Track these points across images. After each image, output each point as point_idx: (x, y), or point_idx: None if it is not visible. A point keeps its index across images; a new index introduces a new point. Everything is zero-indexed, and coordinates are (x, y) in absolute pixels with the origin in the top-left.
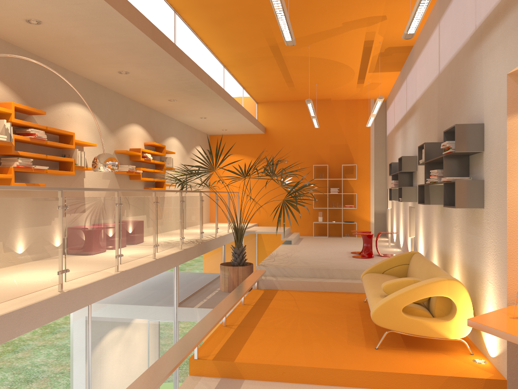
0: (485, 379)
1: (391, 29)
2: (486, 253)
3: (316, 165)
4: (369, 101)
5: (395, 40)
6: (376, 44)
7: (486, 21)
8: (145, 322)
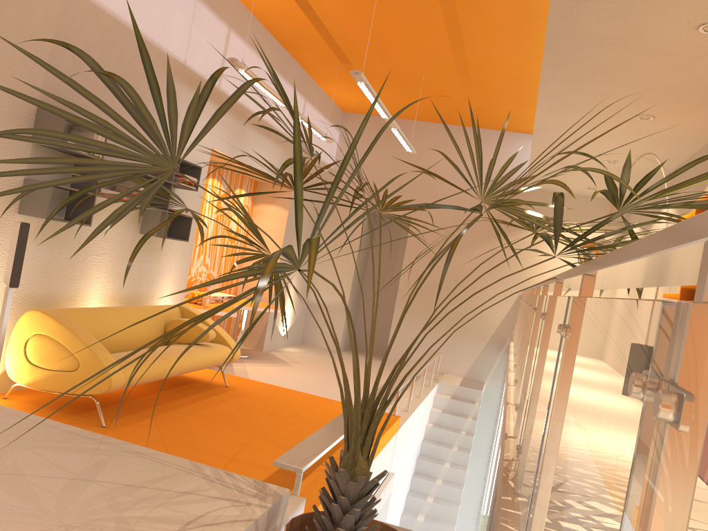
0: None
1: None
2: (163, 276)
3: None
4: None
5: None
6: None
7: (199, 79)
8: None
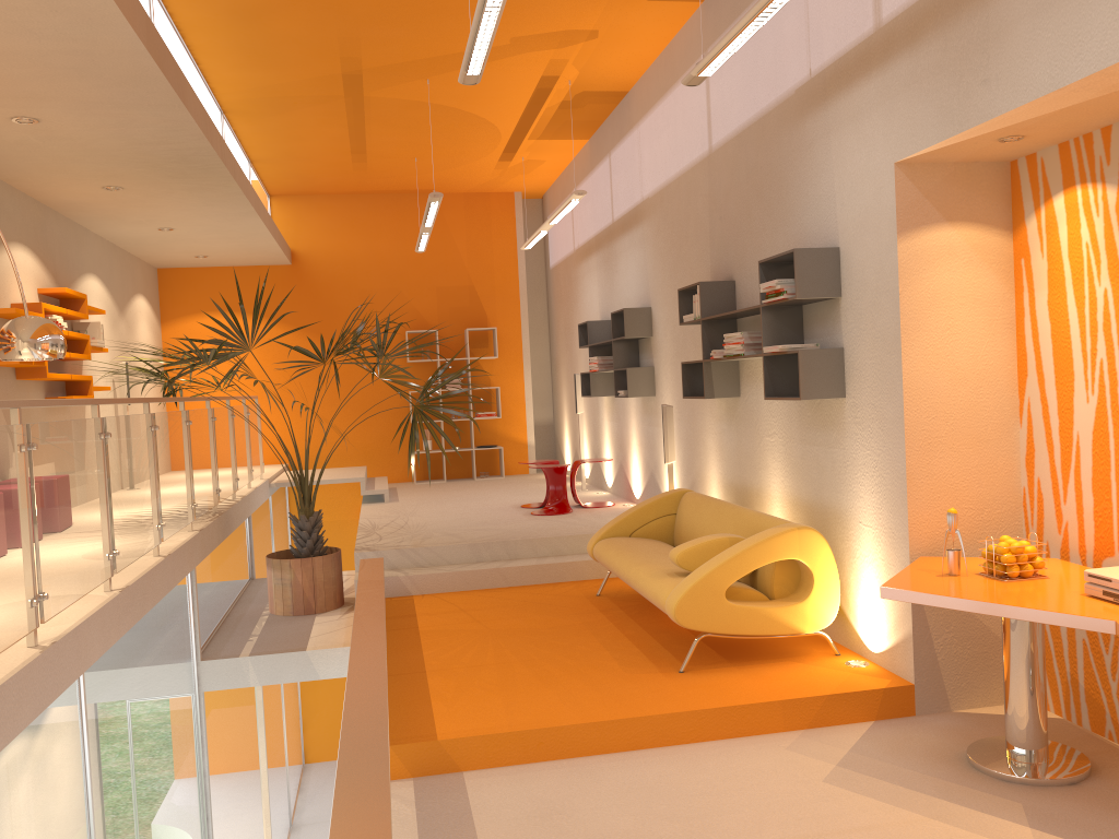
0: (883, 689)
1: (600, 57)
2: (854, 475)
3: (413, 332)
4: (512, 196)
5: (600, 78)
6: (561, 84)
7: (837, 65)
8: (157, 703)
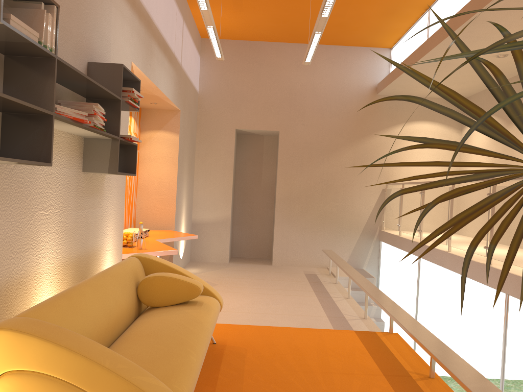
0: None
1: None
2: (105, 222)
3: None
4: None
5: None
6: None
7: None
8: None
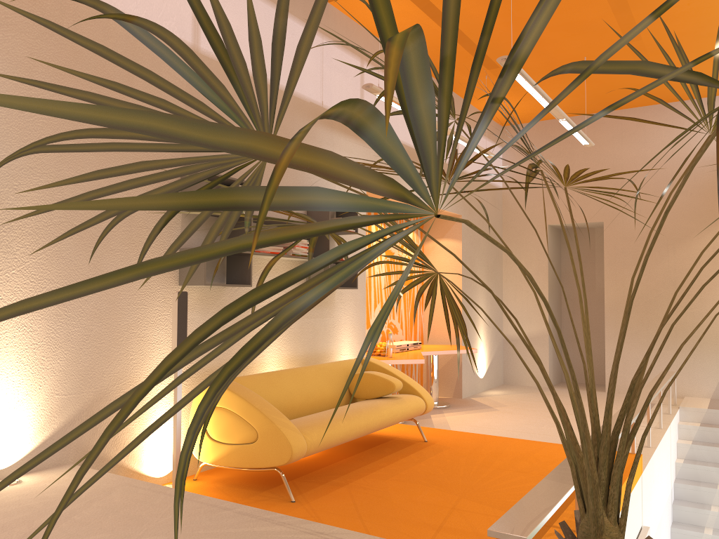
0: None
1: None
2: (339, 330)
3: None
4: None
5: None
6: None
7: None
8: None
